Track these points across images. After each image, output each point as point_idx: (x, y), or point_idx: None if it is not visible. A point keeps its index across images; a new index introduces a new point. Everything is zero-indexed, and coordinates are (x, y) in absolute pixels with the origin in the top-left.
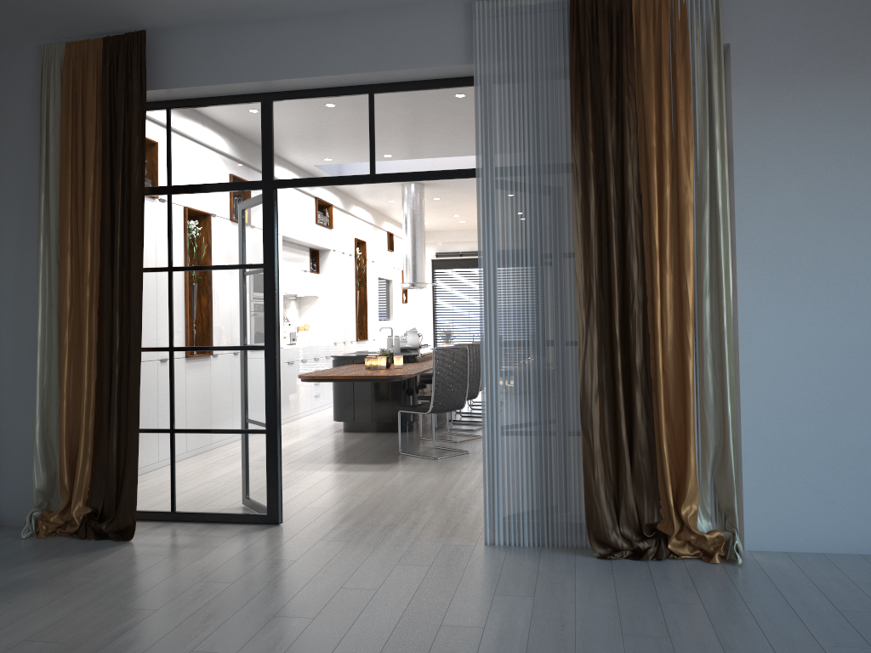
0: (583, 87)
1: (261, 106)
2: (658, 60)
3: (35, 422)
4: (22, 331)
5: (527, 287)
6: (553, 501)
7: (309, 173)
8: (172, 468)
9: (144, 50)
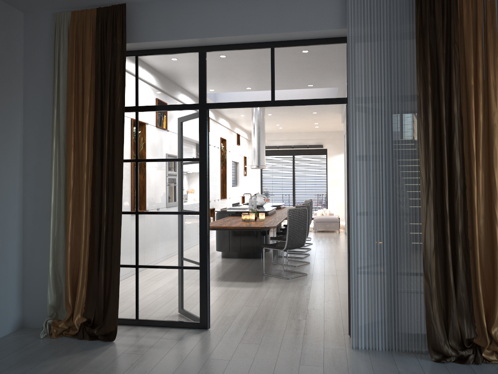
0: (424, 44)
1: (199, 55)
2: (474, 27)
3: (49, 260)
4: (40, 200)
5: (382, 177)
6: (399, 320)
7: (230, 99)
8: (136, 290)
9: (124, 16)
